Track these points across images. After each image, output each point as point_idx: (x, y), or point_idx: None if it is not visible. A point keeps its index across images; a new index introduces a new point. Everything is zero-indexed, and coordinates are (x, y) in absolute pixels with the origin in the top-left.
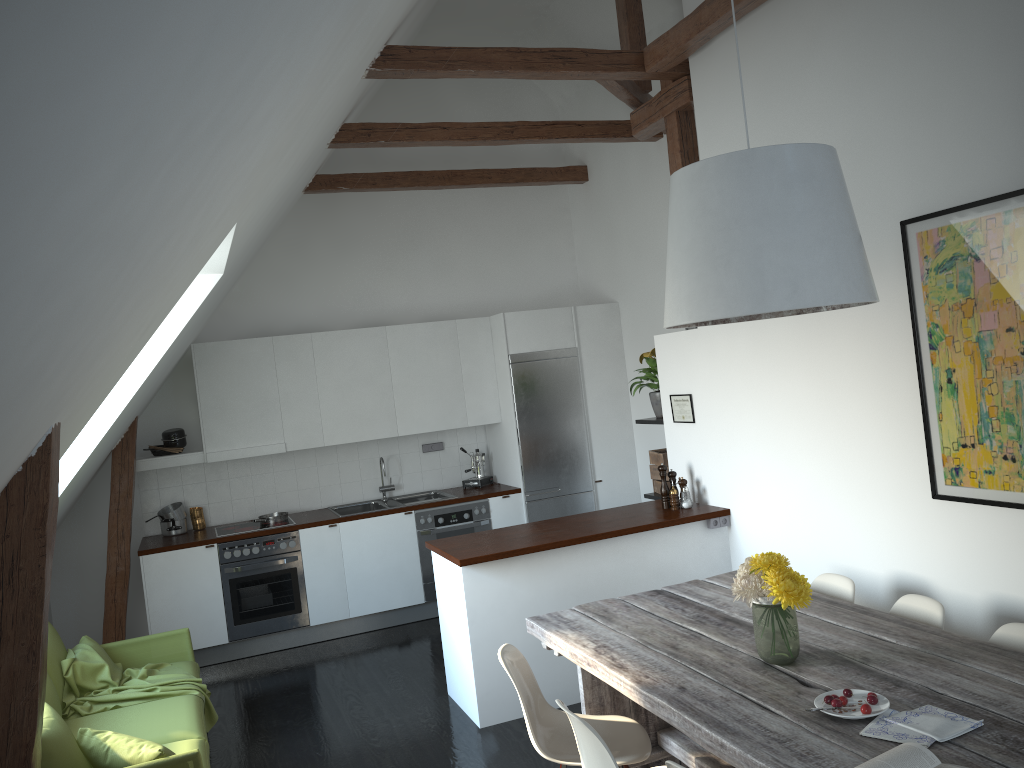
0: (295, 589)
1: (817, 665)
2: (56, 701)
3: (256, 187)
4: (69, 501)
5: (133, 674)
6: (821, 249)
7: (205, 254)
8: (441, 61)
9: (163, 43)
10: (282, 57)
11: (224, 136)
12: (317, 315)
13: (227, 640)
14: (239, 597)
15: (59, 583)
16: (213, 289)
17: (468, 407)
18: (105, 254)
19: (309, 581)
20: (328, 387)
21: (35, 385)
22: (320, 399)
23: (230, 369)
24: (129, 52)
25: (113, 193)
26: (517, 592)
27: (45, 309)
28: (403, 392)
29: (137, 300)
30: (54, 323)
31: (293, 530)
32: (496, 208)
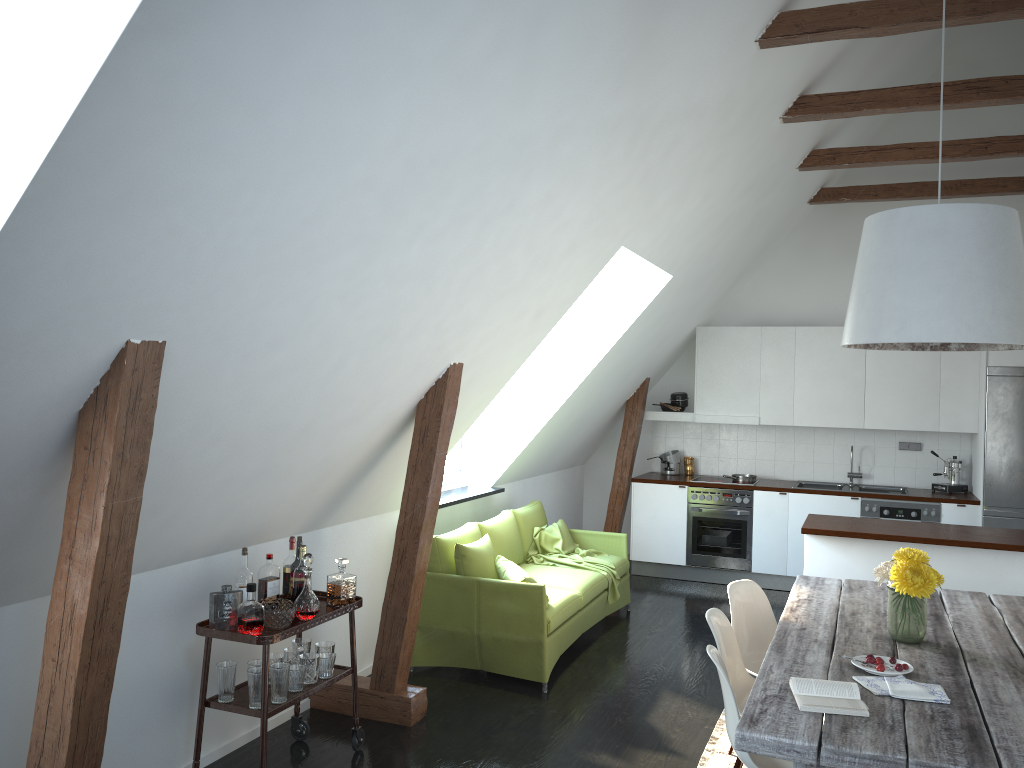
0: (743, 538)
1: (925, 650)
2: (514, 546)
3: (622, 224)
4: (583, 430)
5: (579, 552)
6: (936, 294)
7: (583, 269)
8: (848, 104)
9: (342, 214)
10: (512, 176)
11: (483, 219)
12: (814, 311)
13: (684, 563)
14: (698, 532)
15: (590, 491)
16: (667, 287)
17: (941, 412)
18: (396, 282)
19: (755, 535)
20: (803, 375)
21: (393, 338)
22: (795, 384)
23: (723, 350)
24: (317, 224)
25: (368, 261)
26: (854, 570)
27: (358, 306)
28: (874, 389)
29: (485, 299)
30: (377, 311)
31: (748, 489)
32: (1021, 215)
